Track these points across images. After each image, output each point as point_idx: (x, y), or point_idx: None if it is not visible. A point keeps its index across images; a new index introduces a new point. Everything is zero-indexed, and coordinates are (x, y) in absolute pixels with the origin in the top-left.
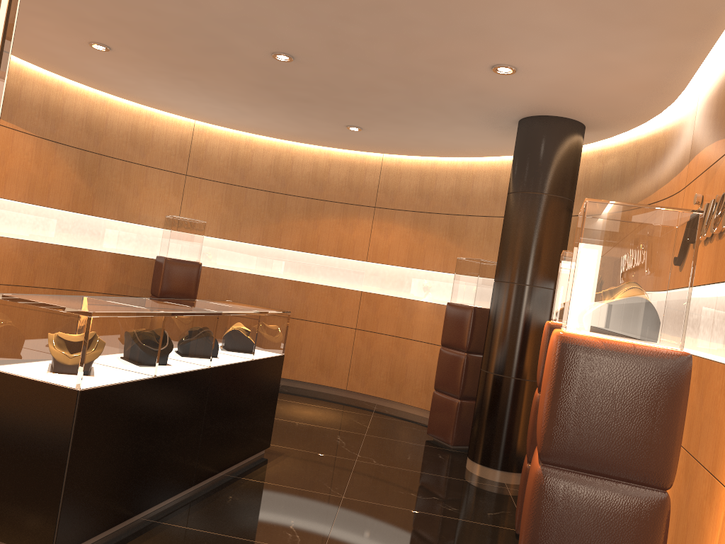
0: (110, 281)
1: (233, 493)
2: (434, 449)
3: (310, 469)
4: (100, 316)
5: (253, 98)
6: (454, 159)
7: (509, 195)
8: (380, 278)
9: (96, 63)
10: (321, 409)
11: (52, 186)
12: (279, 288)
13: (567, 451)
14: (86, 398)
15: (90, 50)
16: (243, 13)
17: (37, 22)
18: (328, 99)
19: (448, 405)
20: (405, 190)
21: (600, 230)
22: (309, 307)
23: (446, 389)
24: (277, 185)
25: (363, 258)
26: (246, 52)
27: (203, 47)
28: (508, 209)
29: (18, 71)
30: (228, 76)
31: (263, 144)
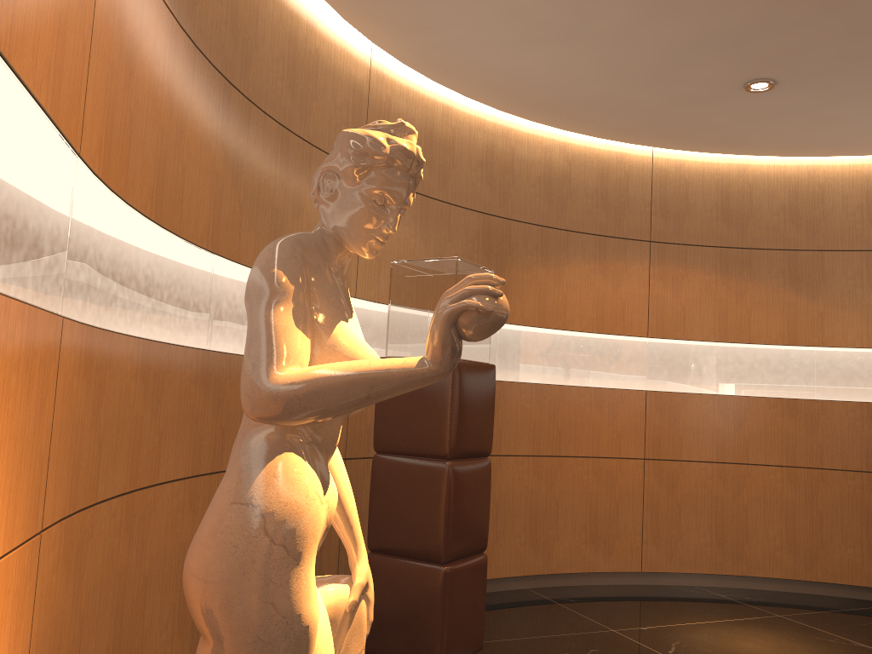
0: None
1: None
2: None
3: None
4: None
5: None
6: (778, 161)
7: None
8: (674, 365)
9: None
10: (722, 627)
11: (185, 174)
12: (512, 402)
13: None
14: None
15: None
16: None
17: None
18: None
19: None
20: (697, 211)
21: None
22: (563, 431)
23: None
24: (494, 202)
25: (641, 331)
26: None
27: None
28: None
29: None
30: None
31: (468, 119)
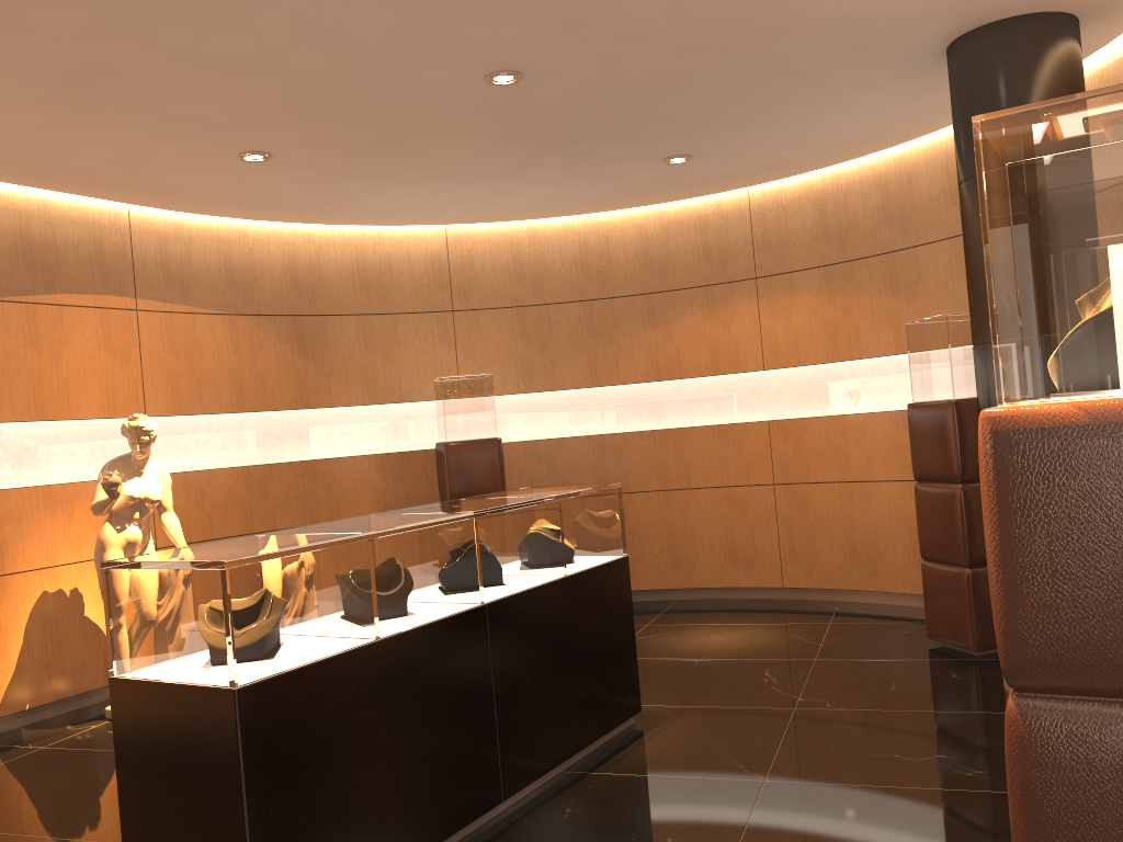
0: (381, 497)
1: (573, 802)
2: (942, 663)
3: (711, 739)
4: (241, 564)
5: (503, 162)
6: (868, 159)
7: (960, 186)
8: (793, 392)
9: (267, 183)
10: (741, 627)
11: (265, 380)
12: (635, 448)
13: (1061, 658)
14: (250, 699)
15: (248, 166)
16: (406, 27)
17: (159, 149)
18: (612, 124)
19: (951, 582)
20: (798, 235)
21: (1021, 173)
22: (691, 467)
23: (941, 555)
24: (593, 288)
25: (757, 366)
26: (448, 89)
27: (386, 106)
28: (965, 211)
29: (178, 229)
30: (446, 139)
31: (556, 231)
